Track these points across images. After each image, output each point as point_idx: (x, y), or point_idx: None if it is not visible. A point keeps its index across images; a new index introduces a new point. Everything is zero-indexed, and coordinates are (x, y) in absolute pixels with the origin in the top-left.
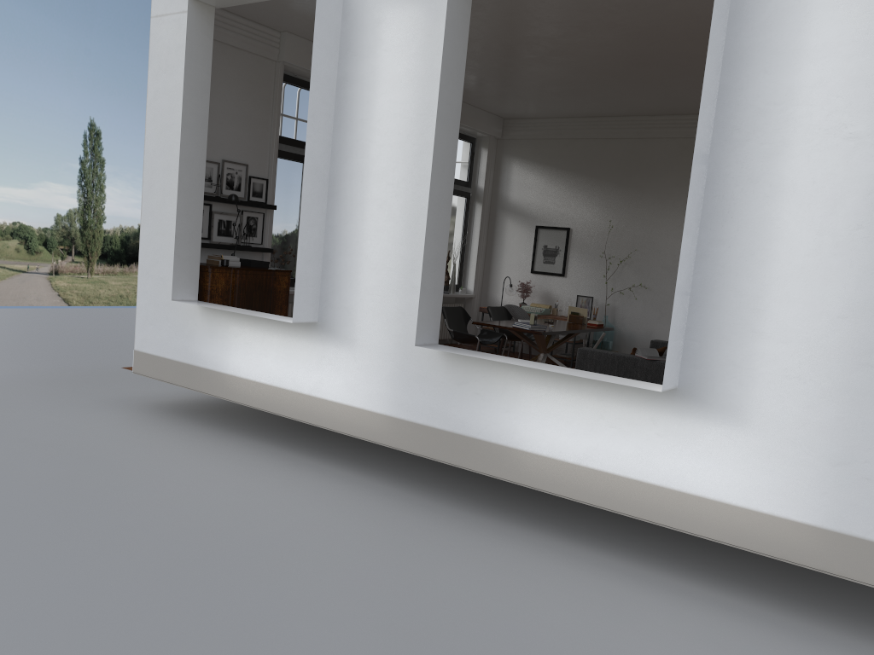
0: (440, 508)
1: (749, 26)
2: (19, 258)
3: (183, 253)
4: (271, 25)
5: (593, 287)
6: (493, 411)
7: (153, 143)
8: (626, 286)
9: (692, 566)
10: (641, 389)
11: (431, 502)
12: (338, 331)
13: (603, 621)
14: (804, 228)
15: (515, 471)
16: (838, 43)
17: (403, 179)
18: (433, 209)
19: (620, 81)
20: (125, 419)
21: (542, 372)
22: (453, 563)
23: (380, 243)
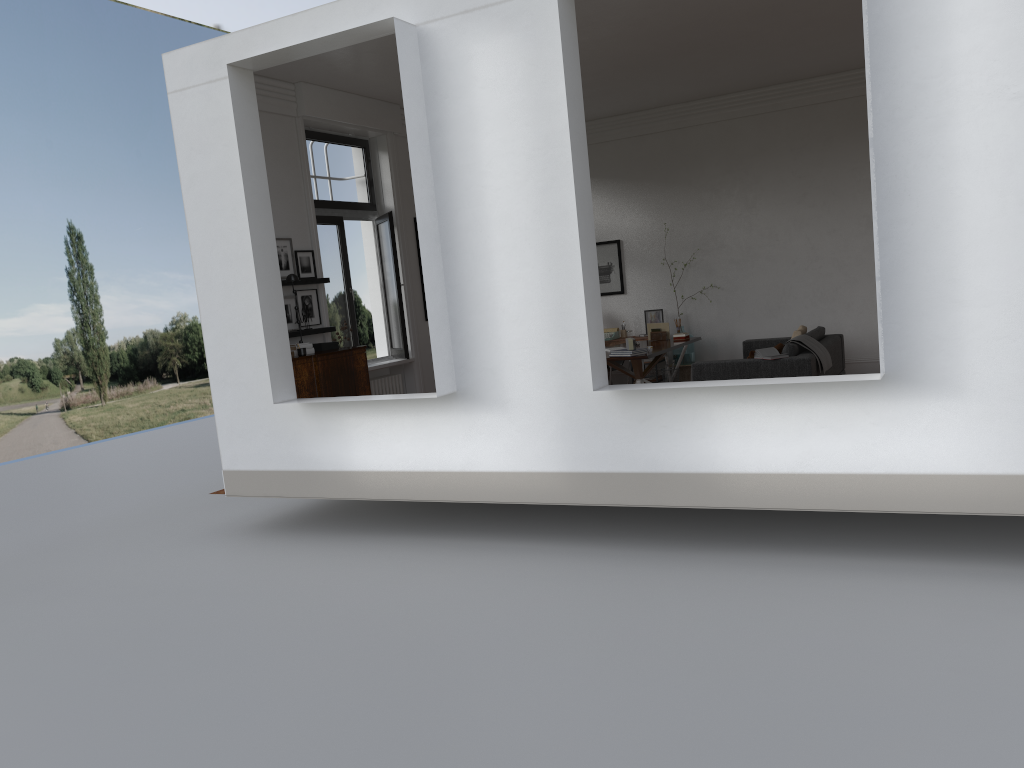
0: (644, 554)
1: (891, 5)
2: (25, 399)
3: (275, 349)
4: (286, 77)
5: (659, 299)
6: (687, 440)
7: (200, 235)
8: (696, 290)
9: (919, 548)
10: (846, 382)
11: (629, 551)
12: (484, 396)
13: (882, 613)
14: (985, 193)
15: (724, 495)
16: (985, 8)
17: (531, 220)
18: (583, 245)
19: (663, 72)
20: (239, 548)
21: (734, 388)
22: (703, 599)
23: (517, 293)
